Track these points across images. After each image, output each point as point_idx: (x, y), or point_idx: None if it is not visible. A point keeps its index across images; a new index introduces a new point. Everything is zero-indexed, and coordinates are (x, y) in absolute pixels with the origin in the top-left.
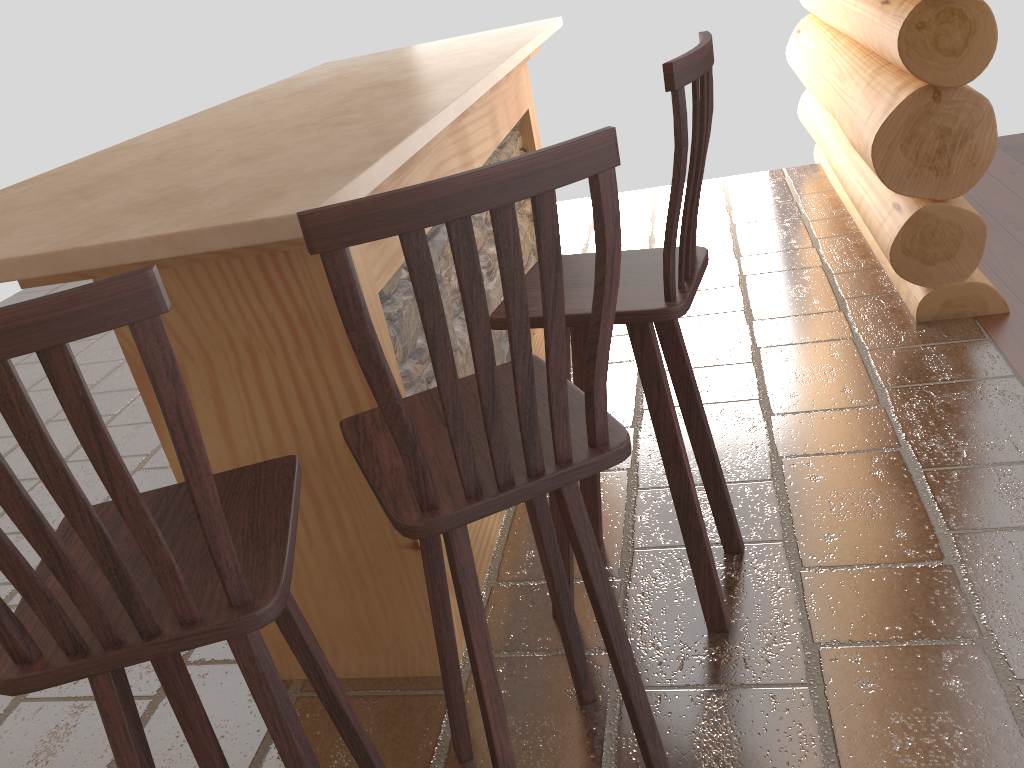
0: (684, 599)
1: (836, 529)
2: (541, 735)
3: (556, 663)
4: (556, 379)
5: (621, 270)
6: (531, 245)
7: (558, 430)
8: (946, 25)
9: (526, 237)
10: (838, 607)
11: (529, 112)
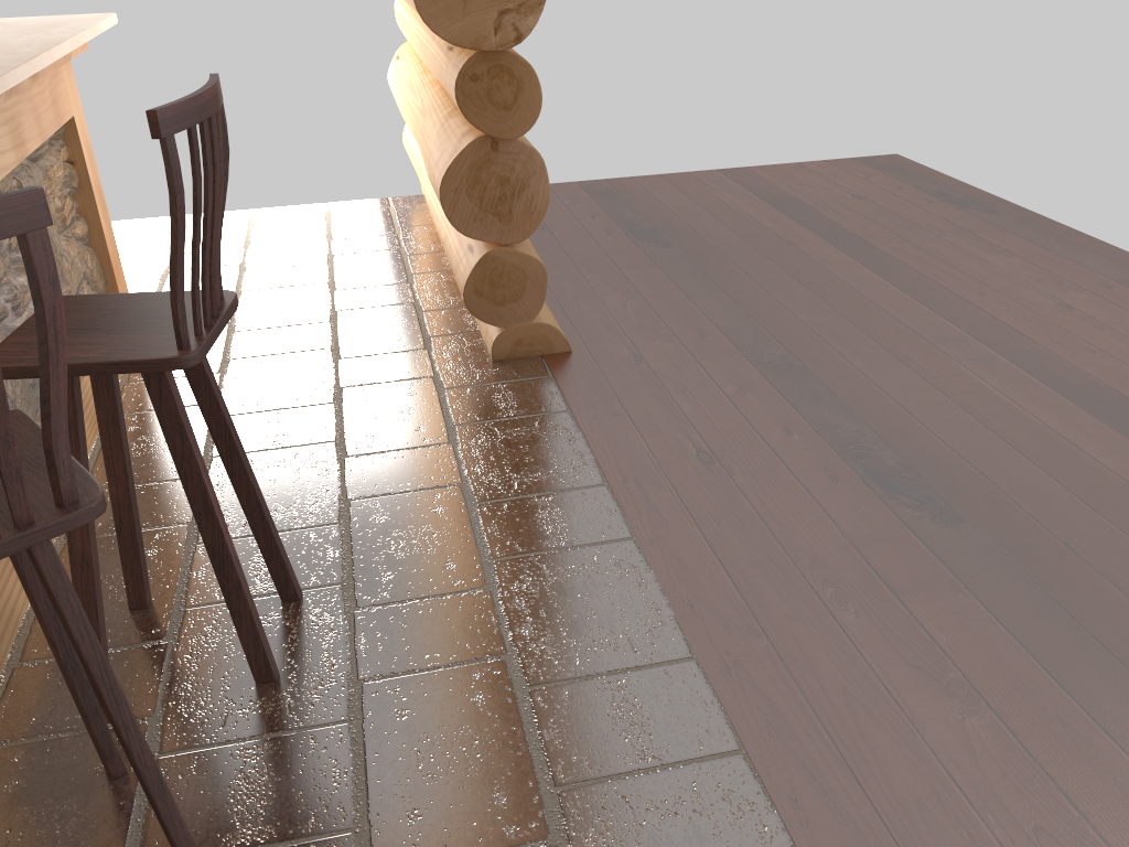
0: (235, 654)
1: (393, 567)
2: (59, 821)
3: (85, 741)
4: (2, 440)
5: (140, 314)
6: (83, 273)
7: (13, 492)
8: (497, 80)
9: (74, 264)
10: (386, 642)
11: (75, 120)
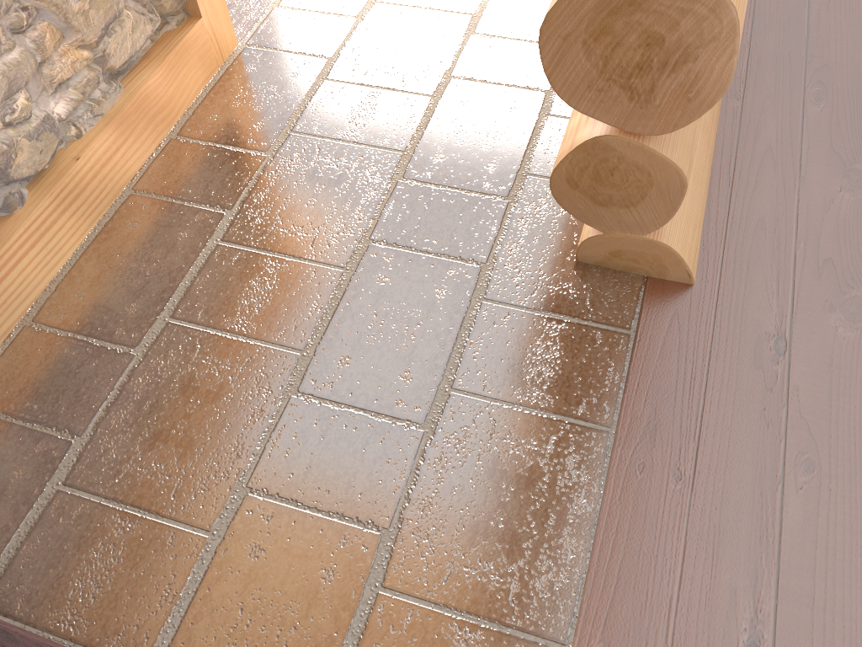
0: None
1: None
2: None
3: None
4: None
5: None
6: (122, 2)
7: None
8: None
9: None
10: None
11: None
